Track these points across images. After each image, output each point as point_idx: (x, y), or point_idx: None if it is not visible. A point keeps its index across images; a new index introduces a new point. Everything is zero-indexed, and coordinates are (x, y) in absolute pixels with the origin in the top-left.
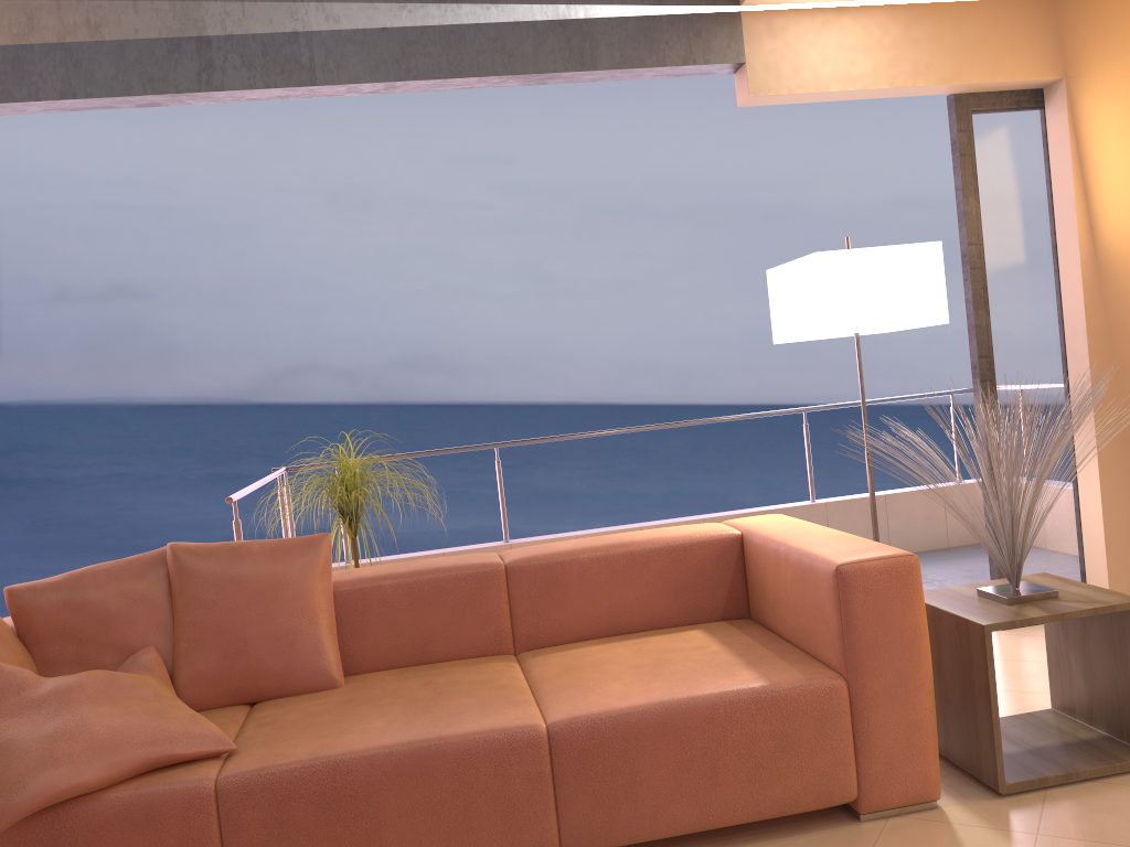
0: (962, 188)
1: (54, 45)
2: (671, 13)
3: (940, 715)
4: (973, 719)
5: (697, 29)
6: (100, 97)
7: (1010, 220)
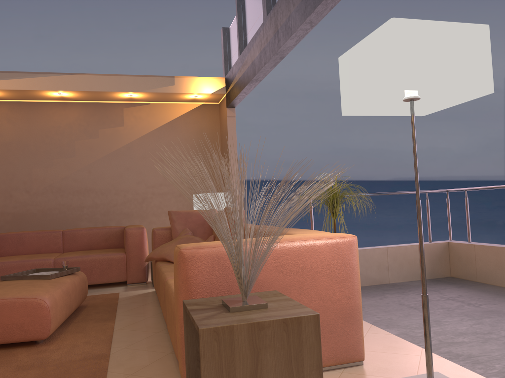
0: None
1: (263, 49)
2: None
3: None
4: None
5: None
6: (267, 61)
7: None
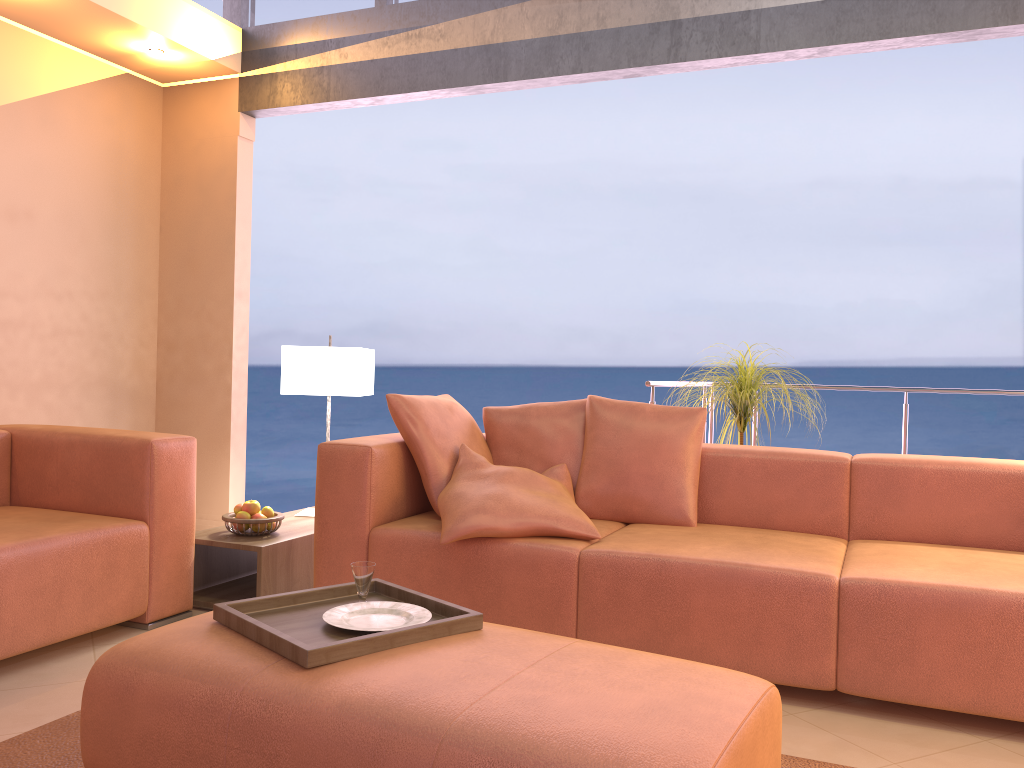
0: None
1: (573, 35)
2: None
3: None
4: None
5: None
6: (598, 71)
7: None
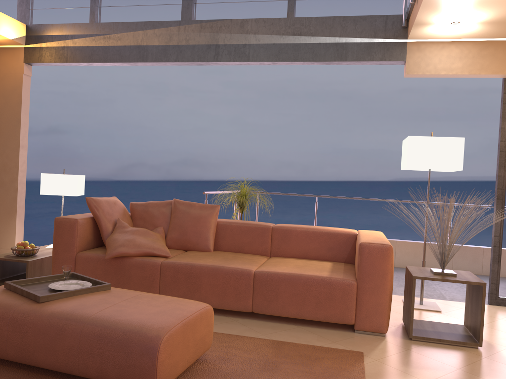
0: (501, 117)
1: (175, 45)
2: (378, 41)
3: (405, 310)
4: (408, 311)
5: (388, 47)
6: (185, 62)
7: None
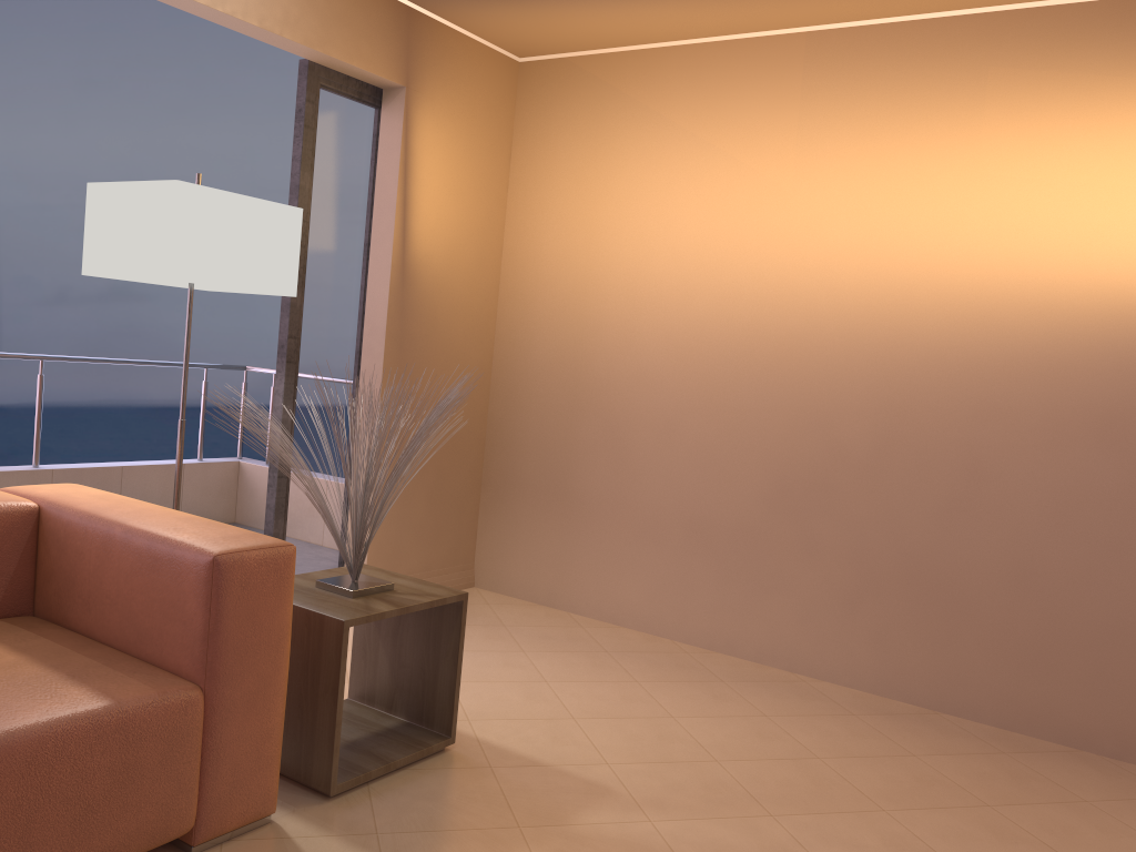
0: (302, 160)
1: None
2: None
3: None
4: (311, 720)
5: None
6: None
7: (336, 206)
